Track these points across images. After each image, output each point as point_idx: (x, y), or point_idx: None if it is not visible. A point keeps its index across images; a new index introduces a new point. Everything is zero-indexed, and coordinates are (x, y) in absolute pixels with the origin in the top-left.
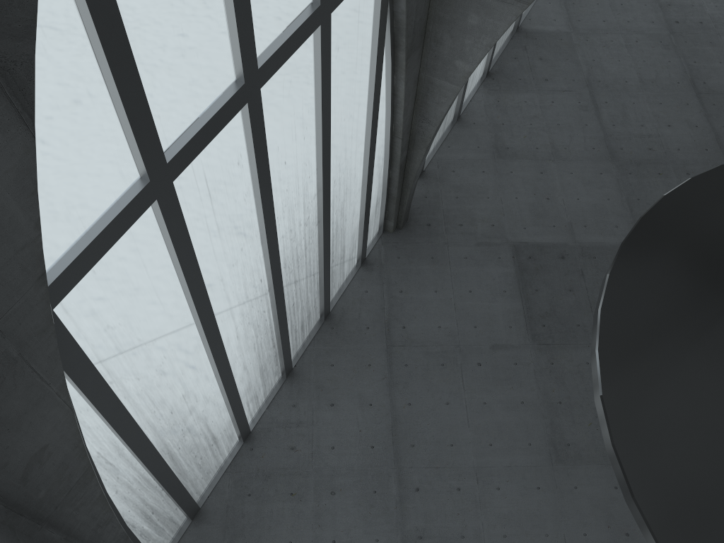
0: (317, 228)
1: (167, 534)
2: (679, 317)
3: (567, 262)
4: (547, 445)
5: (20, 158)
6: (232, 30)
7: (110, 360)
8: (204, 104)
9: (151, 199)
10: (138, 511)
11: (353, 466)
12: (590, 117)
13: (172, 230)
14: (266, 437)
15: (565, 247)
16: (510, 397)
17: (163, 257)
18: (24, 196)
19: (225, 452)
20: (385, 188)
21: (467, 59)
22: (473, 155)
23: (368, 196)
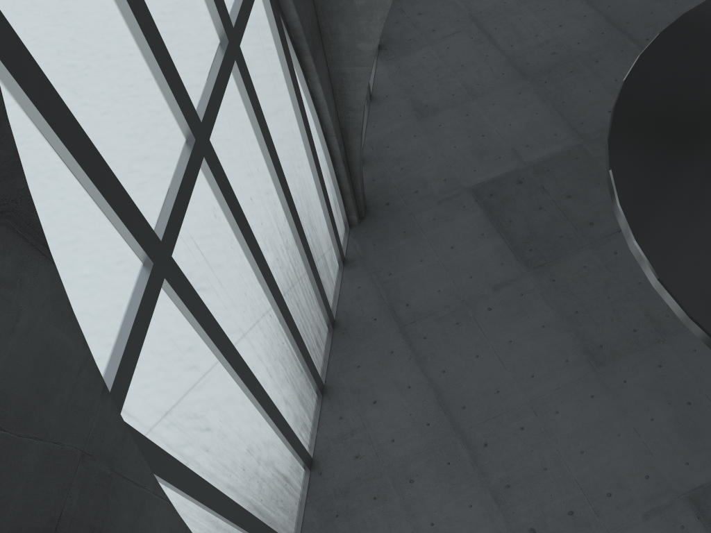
0: (297, 247)
1: None
2: (691, 181)
3: (526, 185)
4: (582, 354)
5: (49, 288)
6: (168, 95)
7: (179, 444)
8: (169, 173)
9: (160, 279)
10: None
11: (419, 448)
12: (487, 47)
13: (187, 301)
14: (329, 457)
15: (518, 171)
16: (531, 326)
17: (187, 329)
18: (65, 321)
19: (299, 487)
20: (337, 187)
21: (368, 38)
22: (399, 124)
23: (326, 200)
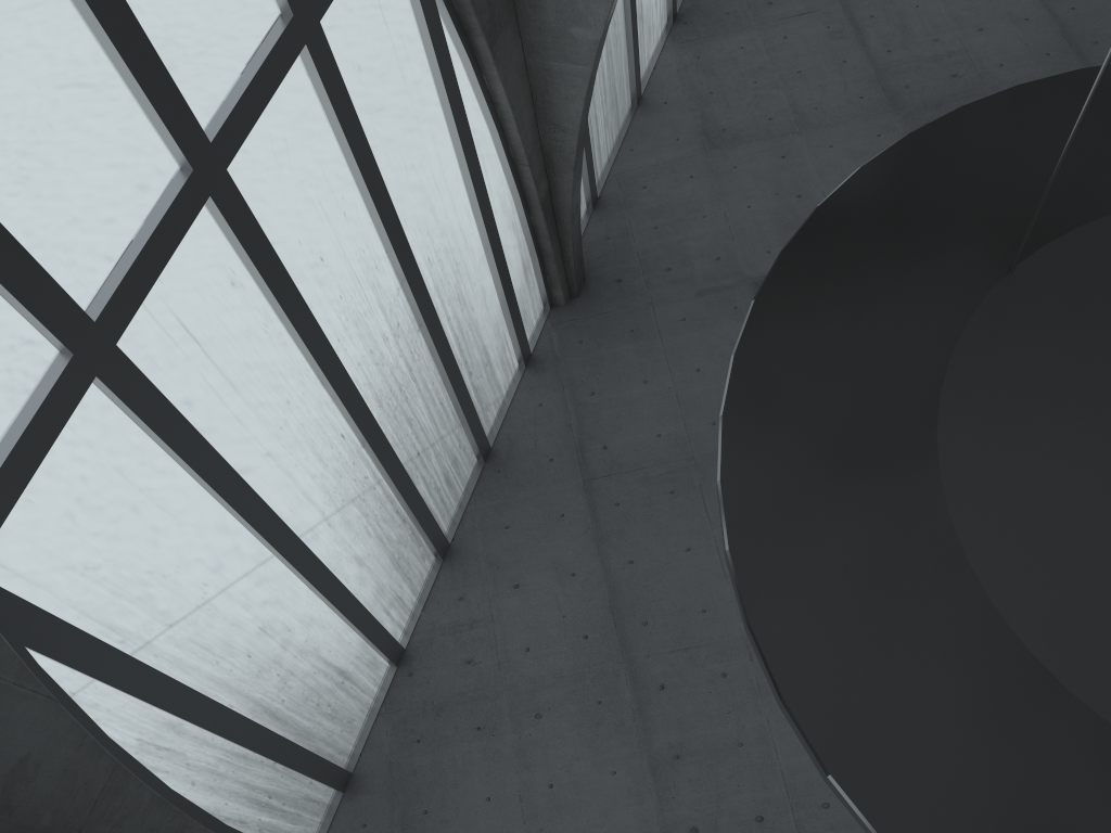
0: (421, 334)
1: (309, 819)
2: (845, 400)
3: None
4: None
5: None
6: (142, 100)
7: (109, 612)
8: (135, 218)
9: (86, 378)
10: (242, 800)
11: (562, 670)
12: (849, 46)
13: (144, 411)
14: (429, 652)
15: None
16: None
17: (147, 449)
18: None
19: (372, 687)
20: (531, 243)
21: (586, 21)
22: (671, 154)
23: (500, 265)
